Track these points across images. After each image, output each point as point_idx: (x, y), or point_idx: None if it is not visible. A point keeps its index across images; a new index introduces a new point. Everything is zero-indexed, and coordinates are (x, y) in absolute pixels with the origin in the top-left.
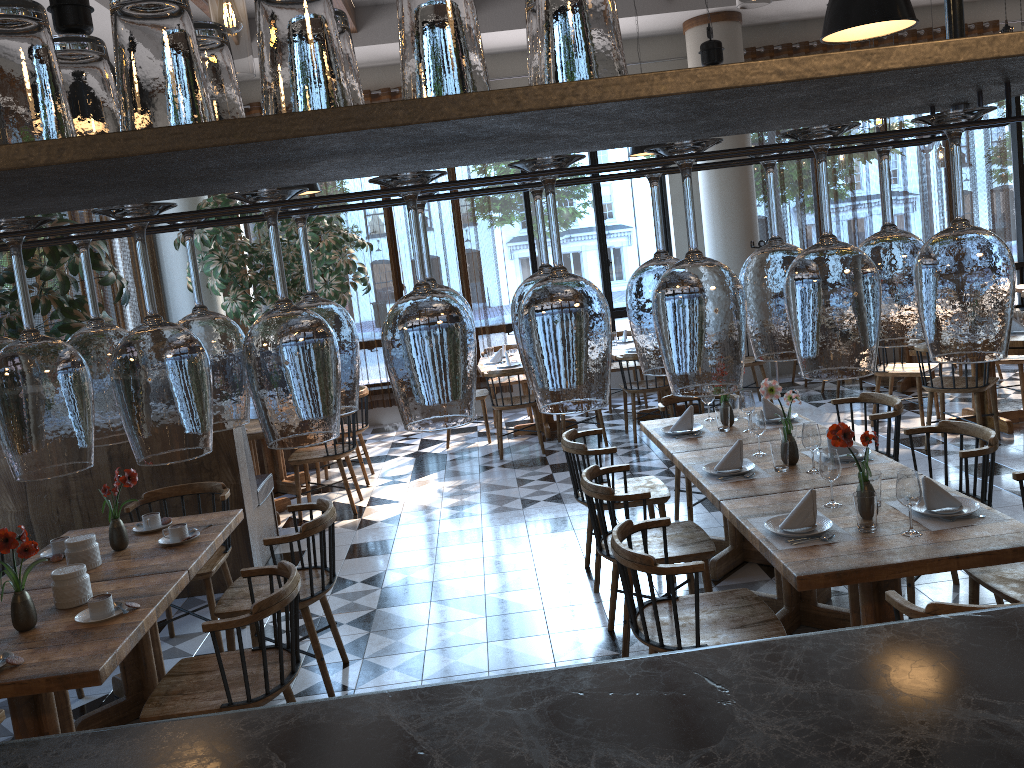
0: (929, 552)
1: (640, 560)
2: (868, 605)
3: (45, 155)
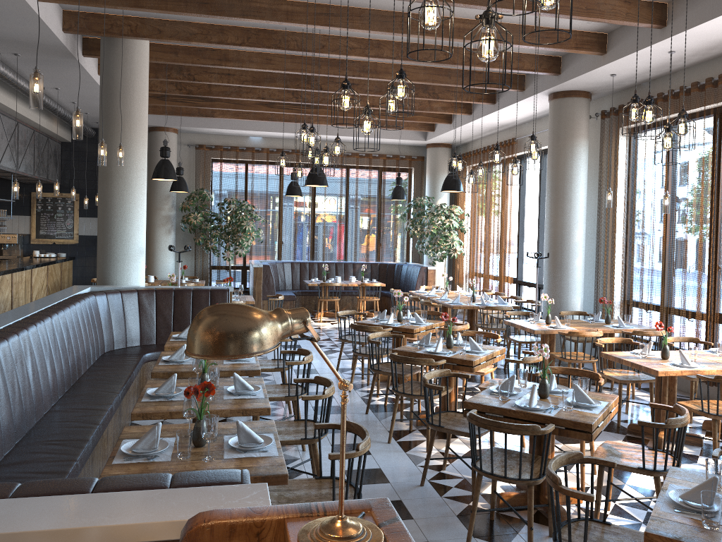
0: None
1: None
2: None
3: None
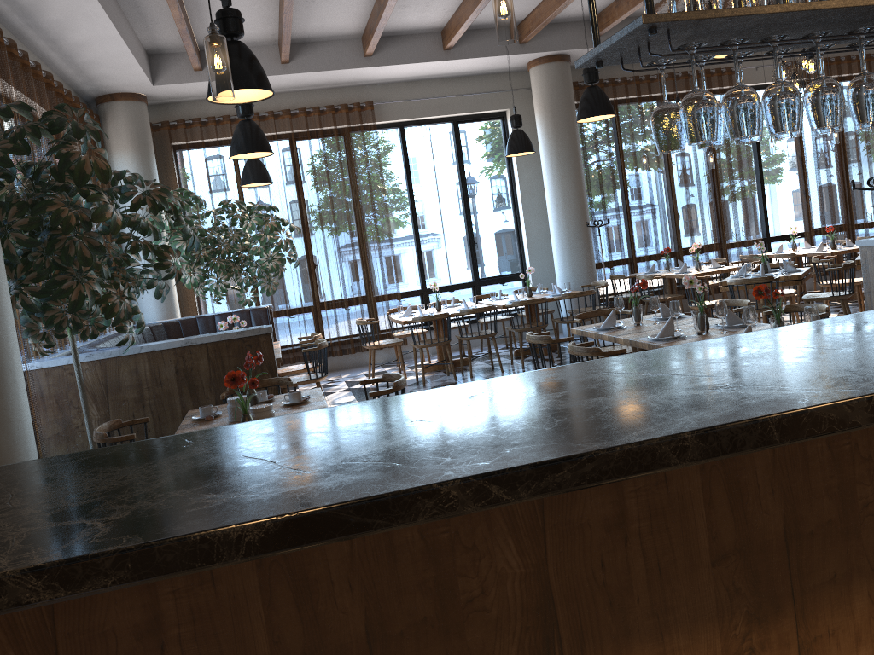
0: None
1: None
2: None
3: (797, 8)
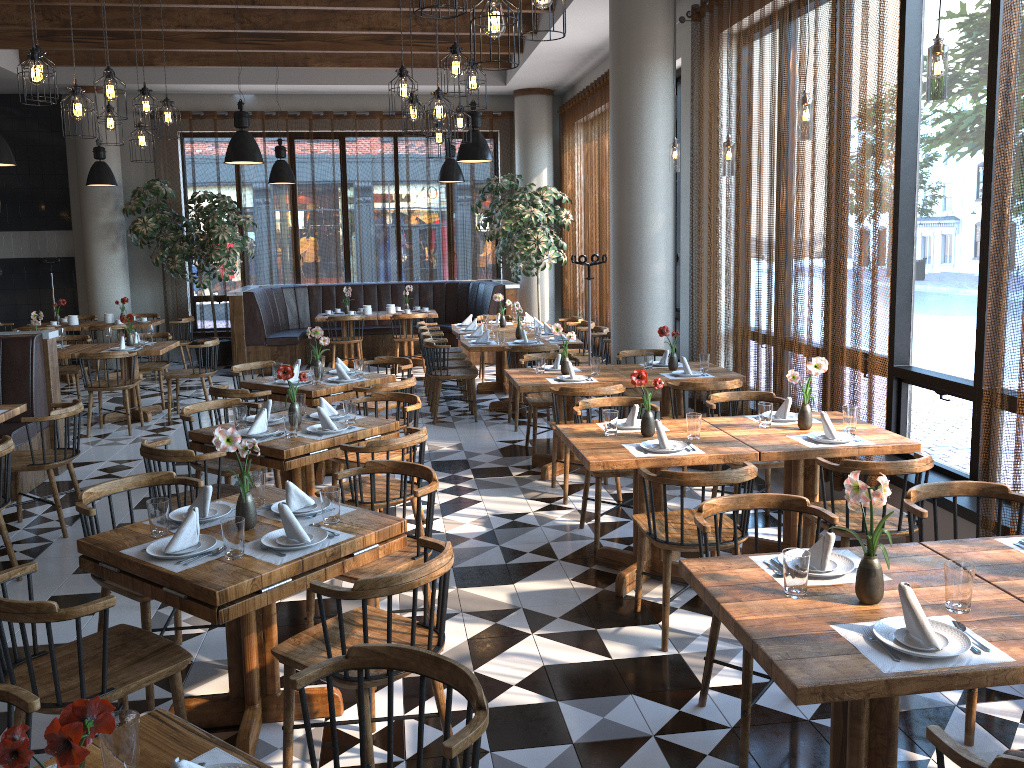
0: None
1: None
2: None
3: None
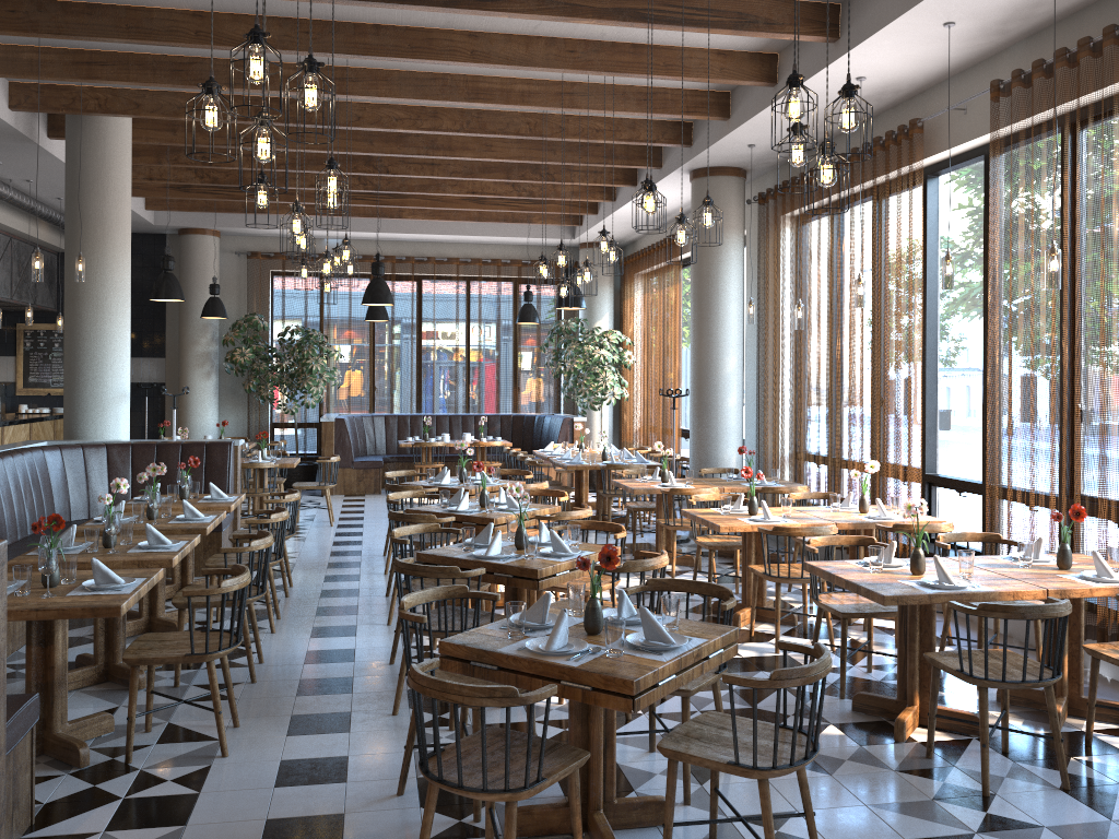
0: None
1: None
2: None
3: None
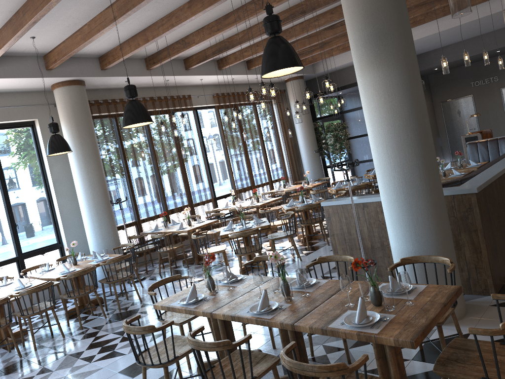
0: (433, 307)
1: (337, 368)
2: (393, 350)
3: None
